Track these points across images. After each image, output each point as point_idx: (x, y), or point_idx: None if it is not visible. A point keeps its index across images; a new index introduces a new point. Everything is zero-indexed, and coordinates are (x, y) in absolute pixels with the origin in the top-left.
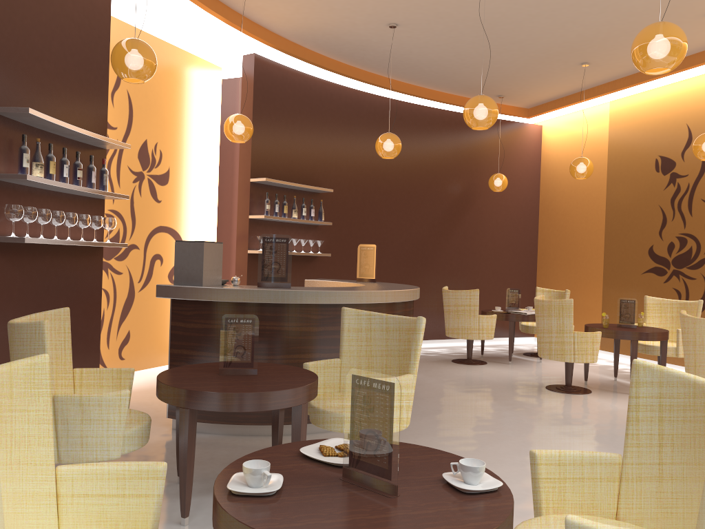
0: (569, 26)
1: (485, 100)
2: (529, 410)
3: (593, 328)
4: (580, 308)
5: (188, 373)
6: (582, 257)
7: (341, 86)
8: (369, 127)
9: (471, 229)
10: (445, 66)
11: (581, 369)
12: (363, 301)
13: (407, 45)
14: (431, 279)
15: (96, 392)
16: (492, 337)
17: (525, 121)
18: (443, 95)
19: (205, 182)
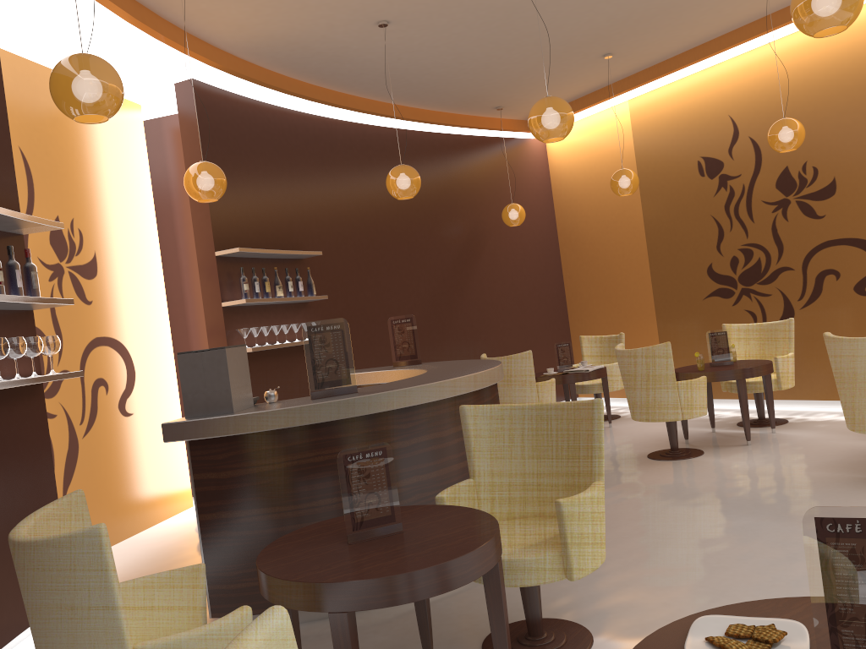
0: (600, 7)
1: (558, 102)
2: (659, 491)
3: (688, 373)
4: None
5: (300, 552)
6: (624, 292)
7: (305, 114)
8: (348, 165)
9: (488, 278)
10: (438, 74)
11: (663, 426)
12: (459, 391)
13: (396, 50)
14: (452, 349)
15: (151, 615)
16: None
17: (524, 136)
18: (429, 114)
19: (145, 266)
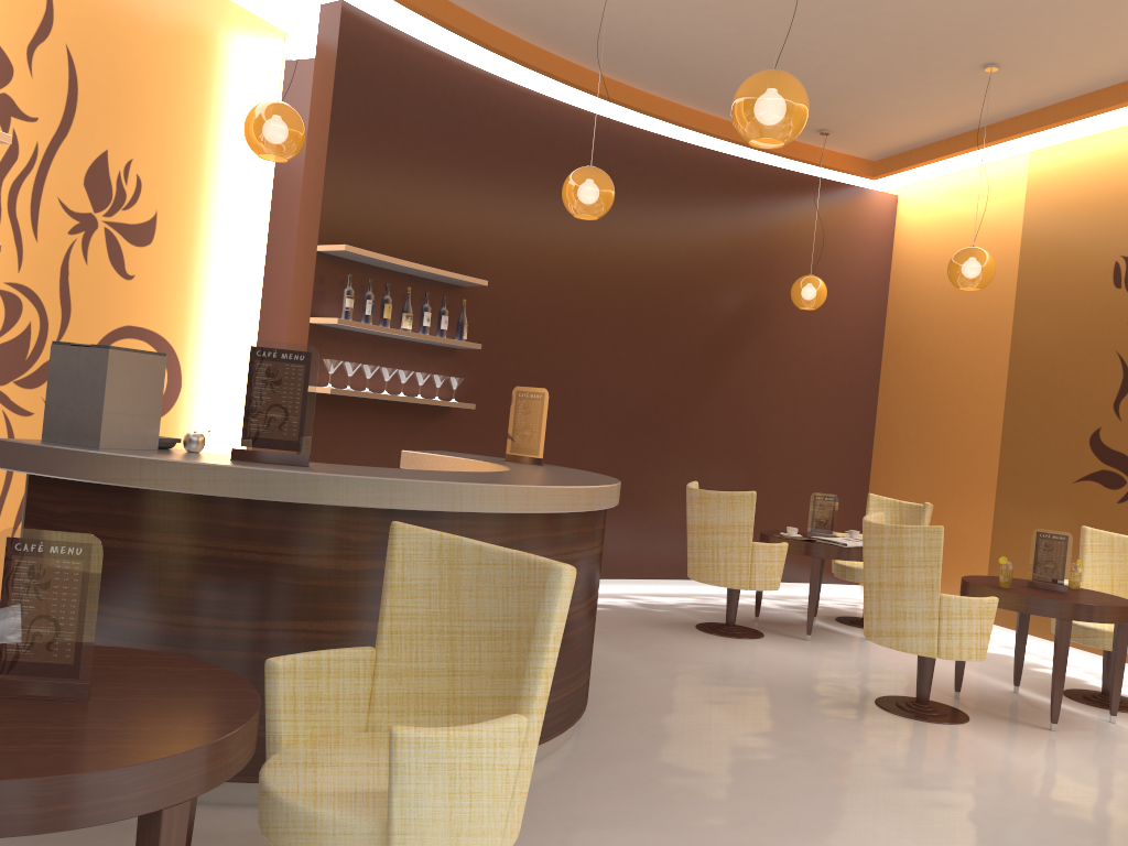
0: None
1: (782, 79)
2: (838, 761)
3: (980, 587)
4: (948, 538)
5: None
6: (958, 444)
7: (519, 87)
8: (570, 171)
9: (755, 378)
10: (718, 58)
11: (947, 661)
12: (473, 507)
13: (645, 5)
14: (672, 467)
15: None
16: (777, 587)
17: (867, 186)
18: (715, 122)
19: (237, 249)
